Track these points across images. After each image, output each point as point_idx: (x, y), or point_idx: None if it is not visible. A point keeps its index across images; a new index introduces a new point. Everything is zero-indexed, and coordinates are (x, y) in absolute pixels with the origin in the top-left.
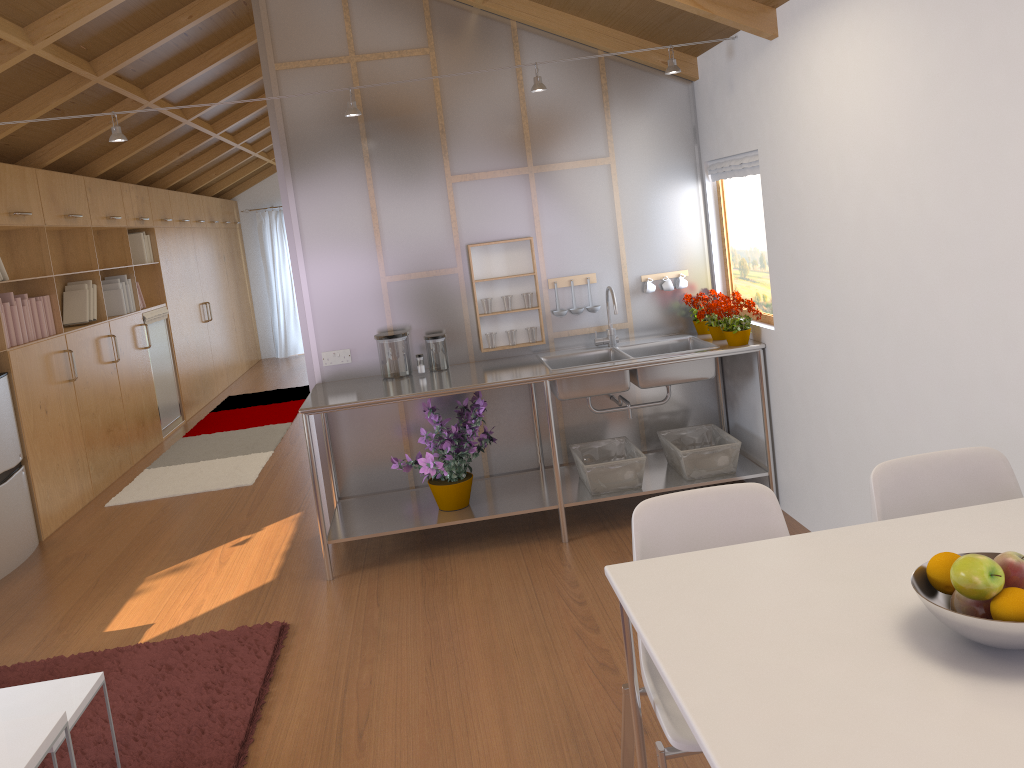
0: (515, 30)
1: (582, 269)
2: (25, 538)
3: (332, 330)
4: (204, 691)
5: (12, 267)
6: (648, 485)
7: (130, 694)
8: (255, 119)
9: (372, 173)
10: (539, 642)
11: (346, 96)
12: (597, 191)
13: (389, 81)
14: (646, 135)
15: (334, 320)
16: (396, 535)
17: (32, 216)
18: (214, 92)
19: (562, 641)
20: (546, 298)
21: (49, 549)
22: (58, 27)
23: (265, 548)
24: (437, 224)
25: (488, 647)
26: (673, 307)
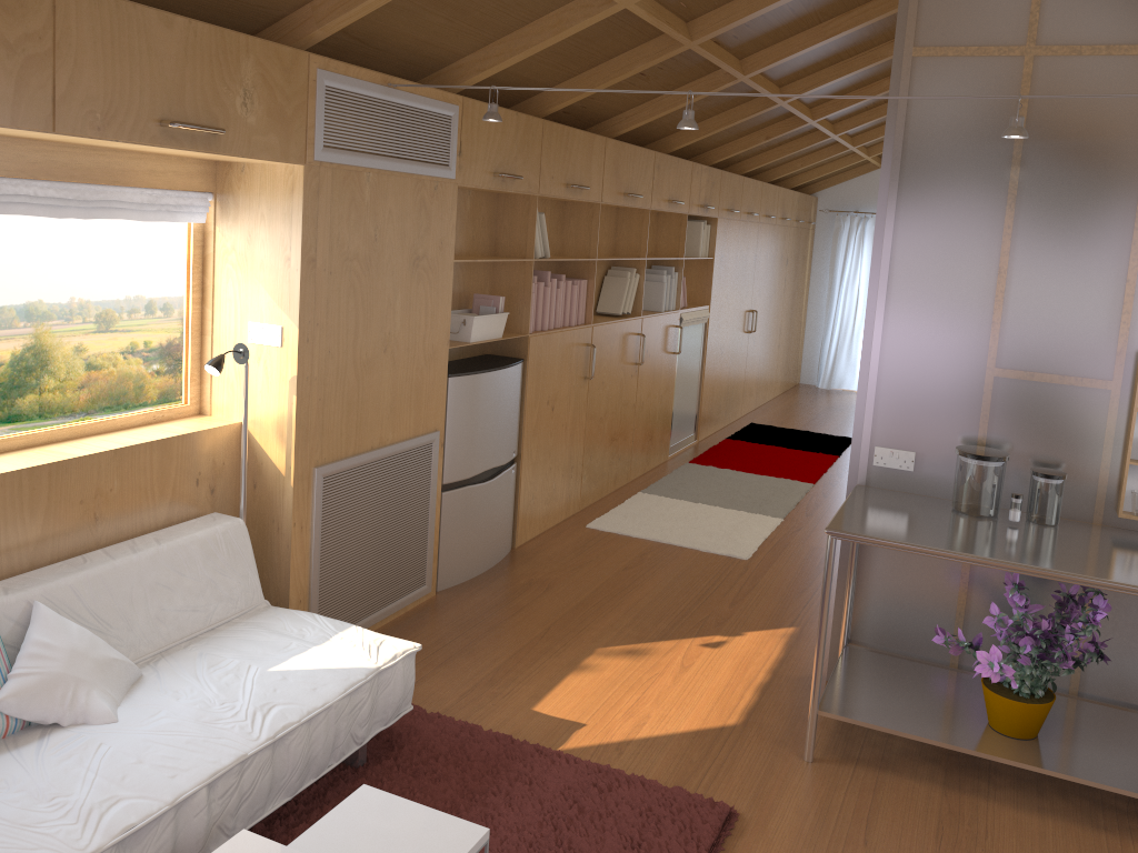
0: None
1: None
2: (497, 543)
3: (897, 421)
4: None
5: (559, 241)
6: None
7: (528, 828)
8: (864, 108)
9: (1014, 219)
10: None
11: (1005, 103)
12: None
13: (1078, 89)
14: None
15: (903, 408)
16: None
17: (590, 190)
18: (823, 71)
19: None
20: None
21: (517, 562)
22: None
23: (738, 667)
24: (1097, 311)
25: None
26: None
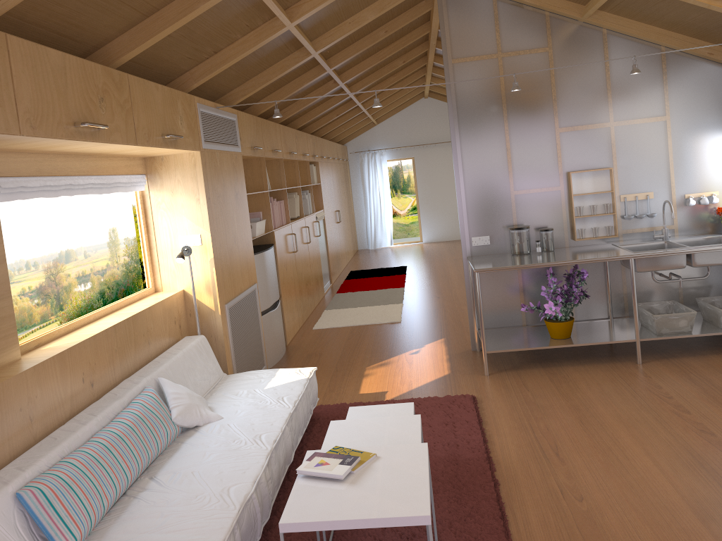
0: (605, 34)
1: (644, 189)
2: (283, 342)
3: (478, 224)
4: (444, 426)
5: None
6: (695, 331)
7: None
8: (377, 93)
9: (508, 126)
10: (650, 416)
11: (494, 78)
12: (656, 138)
13: (522, 69)
14: (692, 101)
15: (480, 217)
16: (517, 354)
17: (279, 152)
18: (369, 76)
19: (666, 416)
20: (618, 207)
21: (294, 350)
22: (330, 41)
23: (432, 356)
24: (548, 158)
25: (616, 416)
26: (706, 216)
